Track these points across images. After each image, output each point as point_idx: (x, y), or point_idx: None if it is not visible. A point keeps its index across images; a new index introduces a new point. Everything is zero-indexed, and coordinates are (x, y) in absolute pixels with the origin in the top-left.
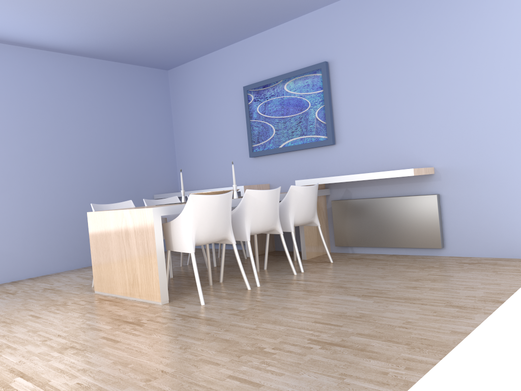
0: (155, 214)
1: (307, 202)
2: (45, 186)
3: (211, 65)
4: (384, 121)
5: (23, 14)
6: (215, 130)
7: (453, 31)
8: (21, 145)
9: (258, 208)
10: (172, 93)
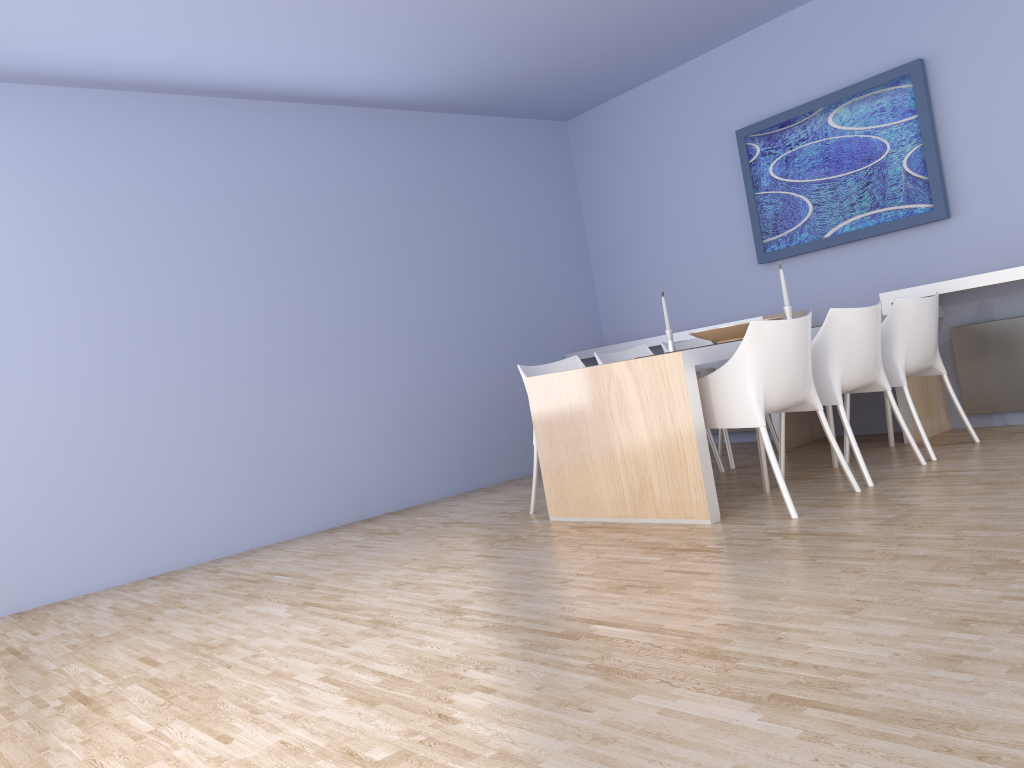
0: (686, 363)
1: (926, 329)
2: (395, 350)
3: (661, 100)
4: None
5: (366, 43)
6: (676, 222)
7: None
8: (354, 279)
9: (853, 343)
10: (579, 163)
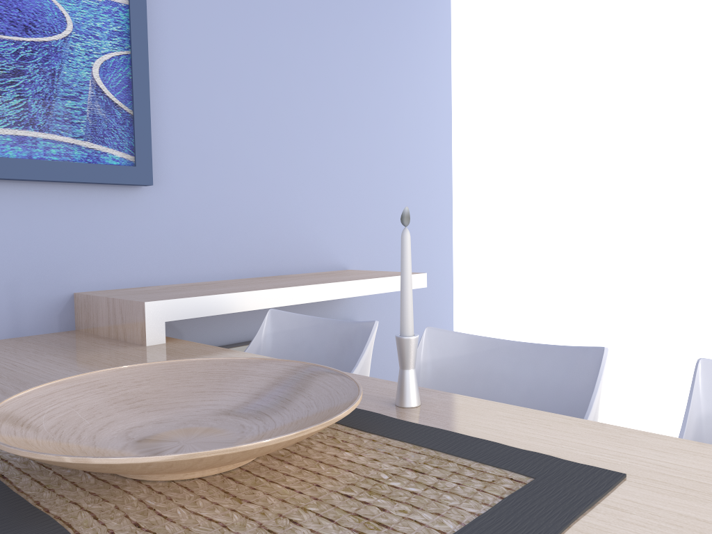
0: None
1: None
2: None
3: None
4: (273, 155)
5: None
6: None
7: (382, 28)
8: None
9: None
10: None
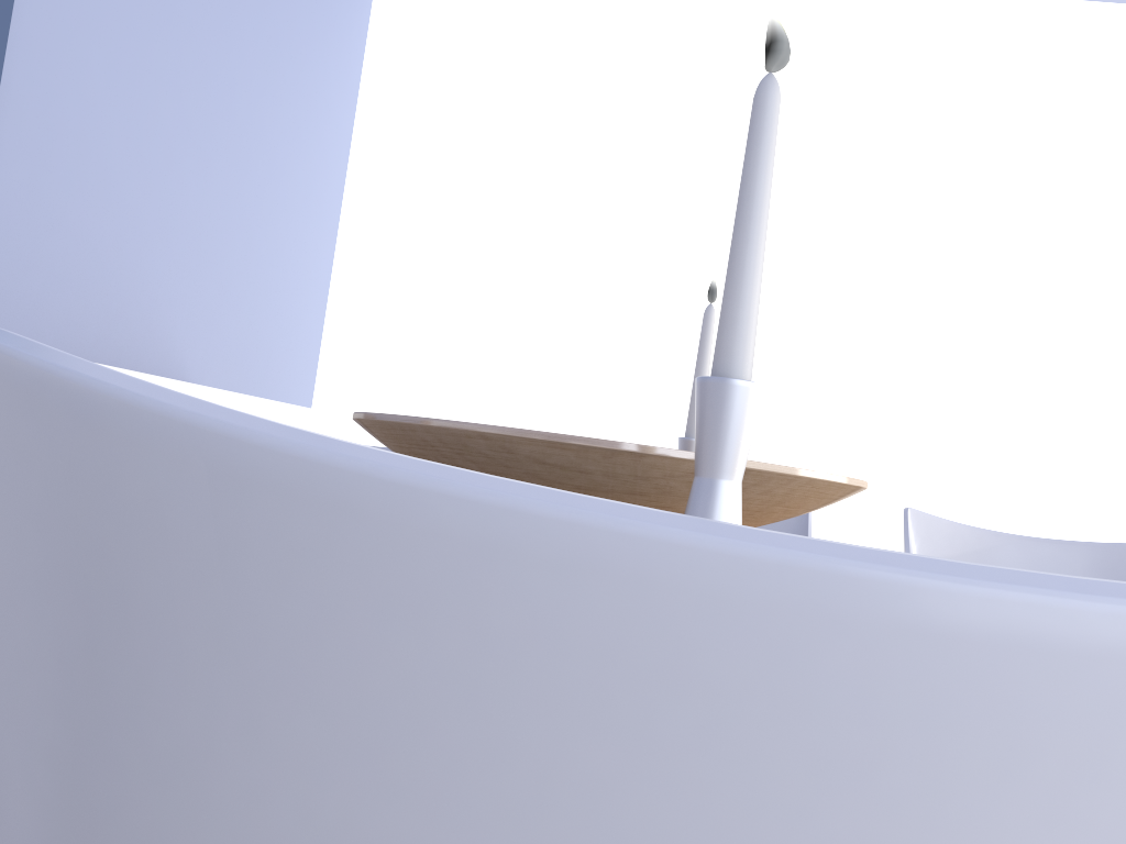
0: None
1: None
2: None
3: None
4: (142, 171)
5: None
6: None
7: (297, 32)
8: None
9: None
10: None
